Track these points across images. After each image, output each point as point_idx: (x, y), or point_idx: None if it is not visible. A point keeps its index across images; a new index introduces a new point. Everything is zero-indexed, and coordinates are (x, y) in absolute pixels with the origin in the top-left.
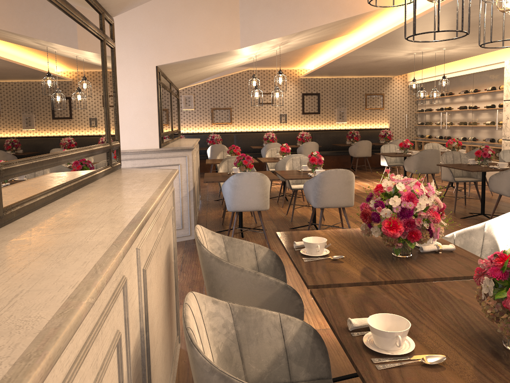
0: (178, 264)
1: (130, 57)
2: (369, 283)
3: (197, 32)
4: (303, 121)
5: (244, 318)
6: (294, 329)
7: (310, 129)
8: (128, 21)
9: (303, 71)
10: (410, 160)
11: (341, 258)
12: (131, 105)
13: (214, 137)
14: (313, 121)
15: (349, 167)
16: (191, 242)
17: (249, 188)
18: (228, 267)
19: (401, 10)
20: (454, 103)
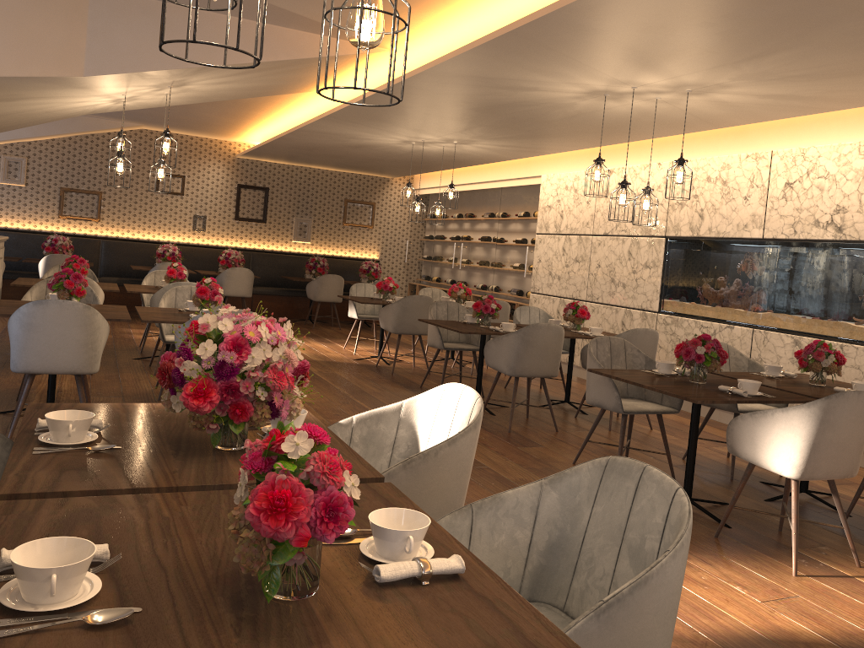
0: None
1: None
2: (127, 491)
3: None
4: (236, 232)
5: None
6: None
7: (246, 247)
8: None
9: (244, 147)
10: (388, 310)
11: (110, 448)
12: None
13: (59, 241)
14: (253, 234)
15: (308, 318)
16: None
17: (59, 331)
18: None
19: (382, 66)
20: (474, 231)
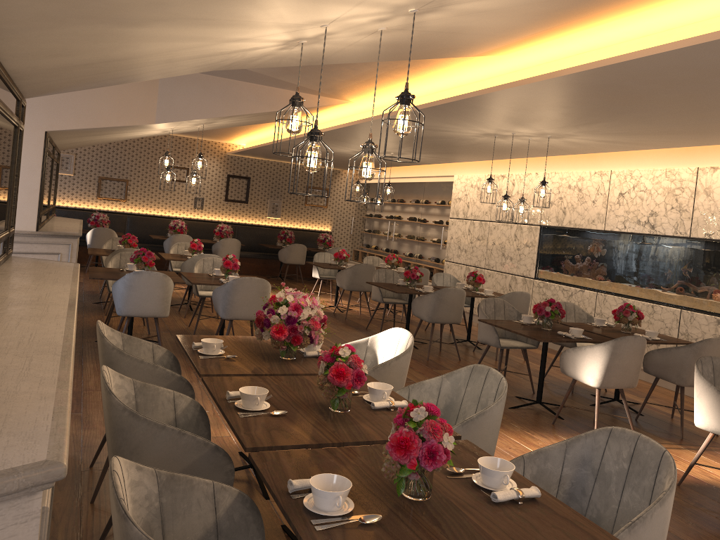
0: None
1: None
2: (252, 375)
3: (104, 98)
4: (225, 210)
5: (144, 392)
6: (184, 404)
7: (232, 221)
8: None
9: (232, 146)
10: (343, 274)
11: (234, 357)
12: None
13: (100, 217)
14: (238, 211)
15: (278, 275)
16: None
17: (148, 290)
18: (129, 358)
19: (344, 109)
20: (403, 213)
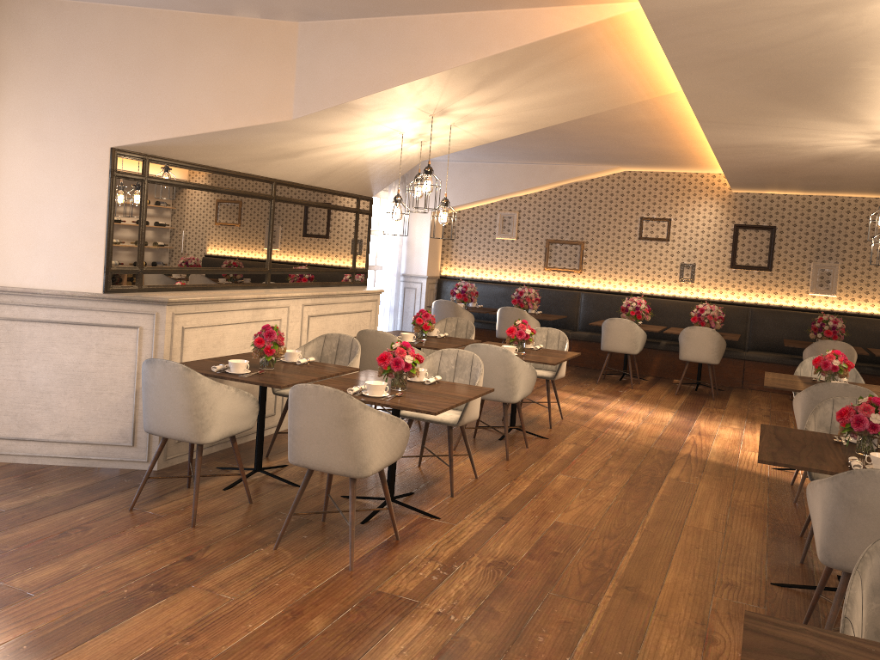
0: (5, 508)
1: (65, 130)
2: None
3: (201, 87)
4: (731, 282)
5: None
6: None
7: (744, 301)
8: (67, 69)
9: None
10: (797, 402)
11: None
12: (58, 214)
13: (523, 293)
14: (754, 285)
15: None
16: (133, 475)
17: (167, 393)
18: None
19: None
20: None
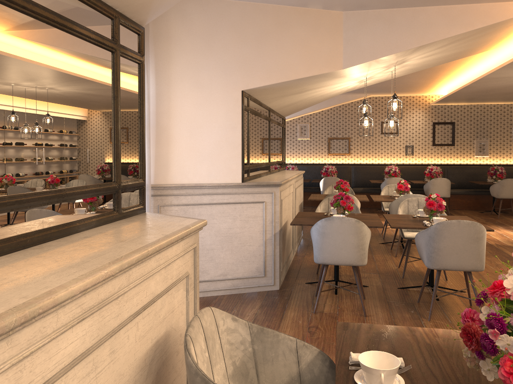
0: None
1: (213, 81)
2: None
3: (291, 51)
4: (433, 153)
5: None
6: None
7: (441, 163)
8: (213, 42)
9: (435, 97)
10: None
11: None
12: (212, 134)
13: (329, 169)
14: (446, 154)
15: (491, 210)
16: (273, 294)
17: (341, 237)
18: None
19: None
20: None
